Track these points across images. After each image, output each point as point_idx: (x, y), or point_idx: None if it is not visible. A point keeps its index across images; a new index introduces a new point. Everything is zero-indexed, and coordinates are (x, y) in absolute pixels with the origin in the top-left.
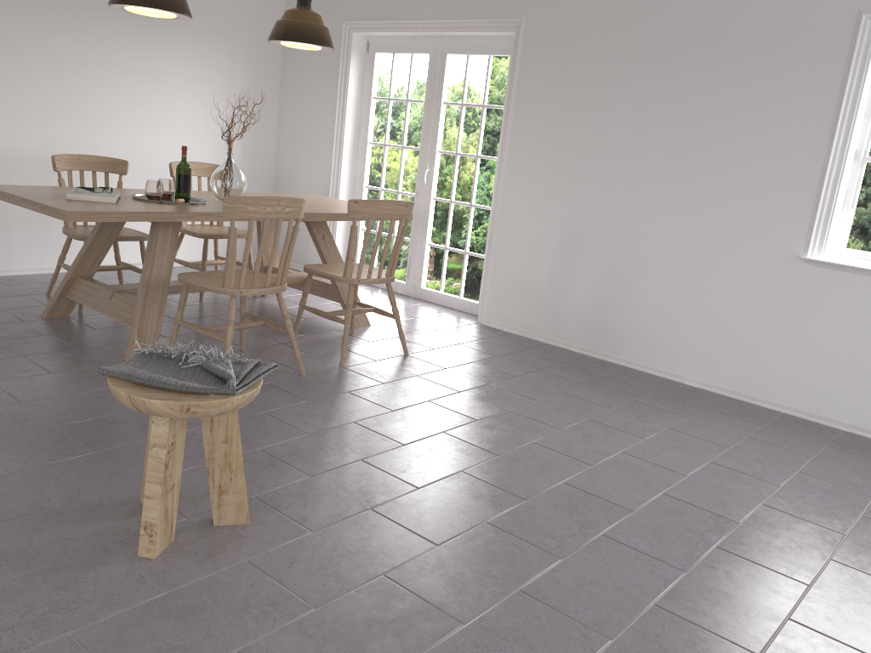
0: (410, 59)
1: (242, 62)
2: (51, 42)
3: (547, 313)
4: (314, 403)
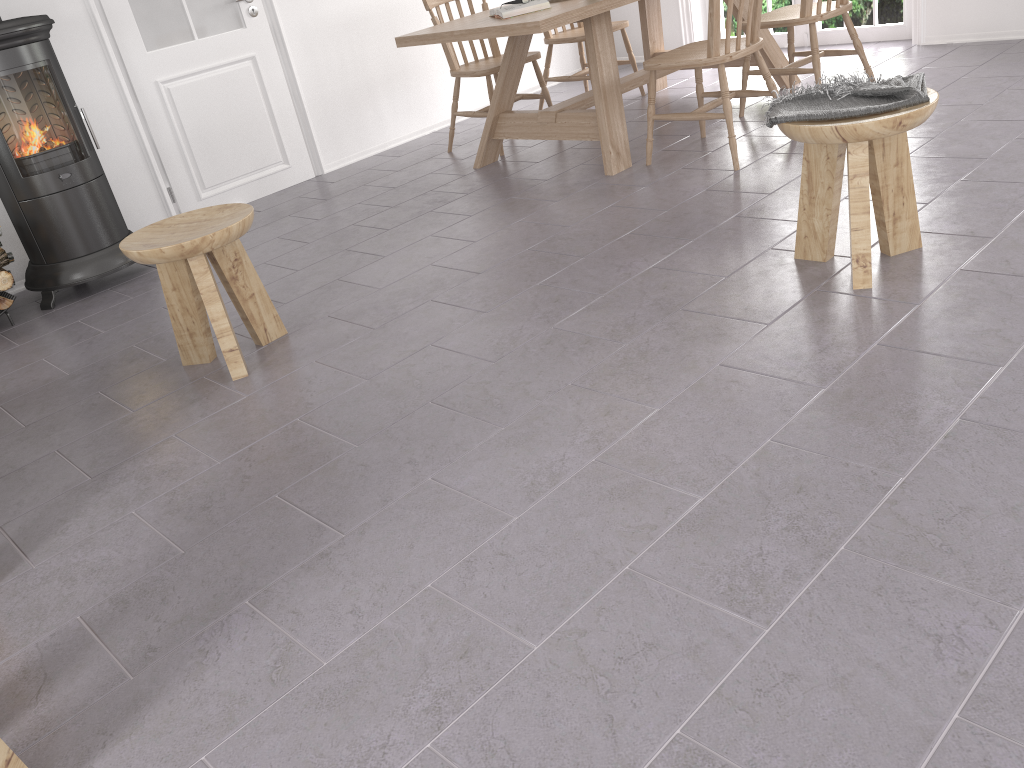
0: None
1: None
2: None
3: (1016, 1)
4: None
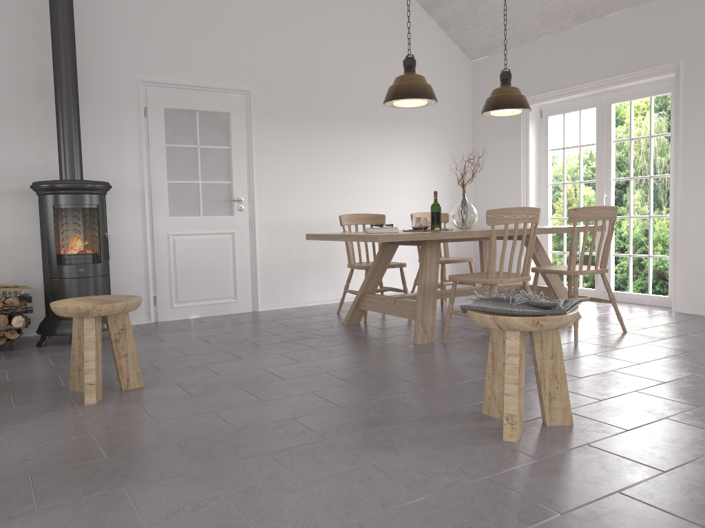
0: (578, 115)
1: (446, 142)
2: (327, 146)
3: None
4: (570, 361)
